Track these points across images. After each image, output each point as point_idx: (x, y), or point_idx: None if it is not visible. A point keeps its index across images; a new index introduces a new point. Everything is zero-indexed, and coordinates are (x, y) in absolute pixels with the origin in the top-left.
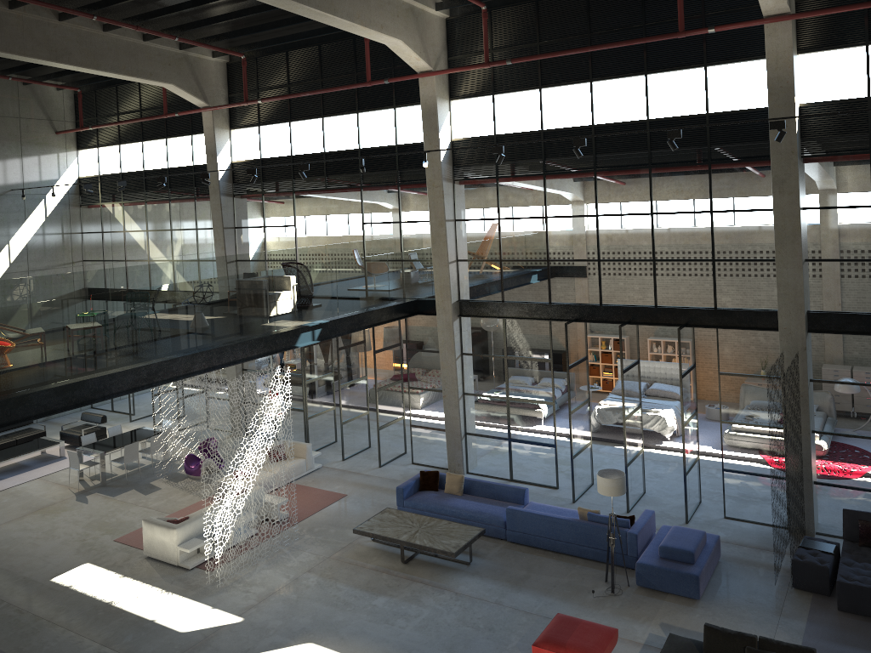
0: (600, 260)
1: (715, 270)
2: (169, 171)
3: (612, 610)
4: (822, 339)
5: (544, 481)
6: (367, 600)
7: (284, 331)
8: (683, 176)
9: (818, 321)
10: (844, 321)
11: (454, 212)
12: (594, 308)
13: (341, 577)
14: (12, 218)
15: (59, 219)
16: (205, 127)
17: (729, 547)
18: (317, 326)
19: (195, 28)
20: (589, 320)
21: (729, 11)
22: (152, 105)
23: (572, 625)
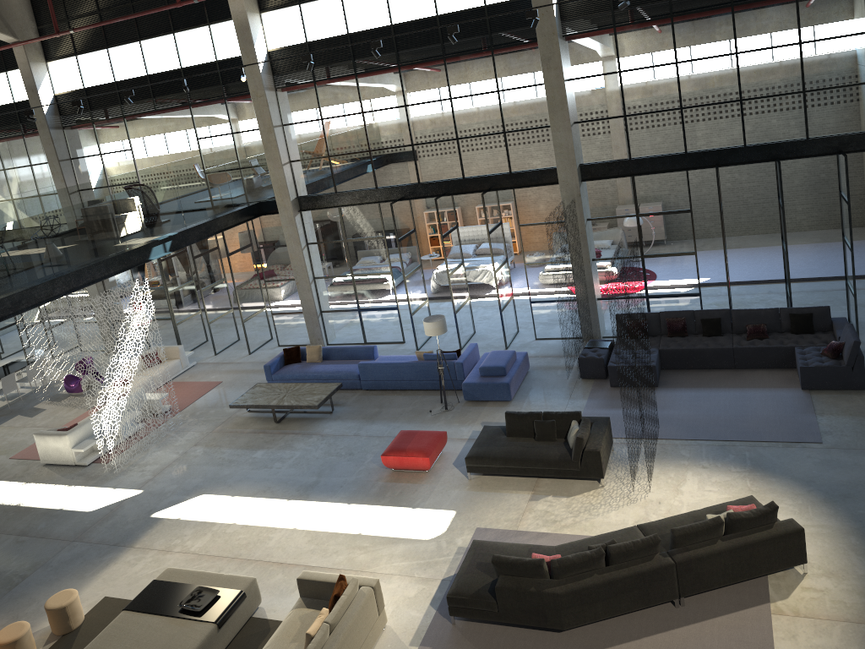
0: (414, 145)
1: (507, 141)
2: None
3: (446, 421)
4: (593, 185)
5: (393, 339)
6: (248, 455)
7: (136, 247)
8: (472, 63)
9: (588, 172)
10: (607, 169)
11: (281, 118)
12: (414, 186)
13: (224, 444)
14: None
15: None
16: (19, 62)
17: (537, 360)
18: (167, 238)
19: None
20: (411, 197)
21: None
22: None
23: (411, 435)
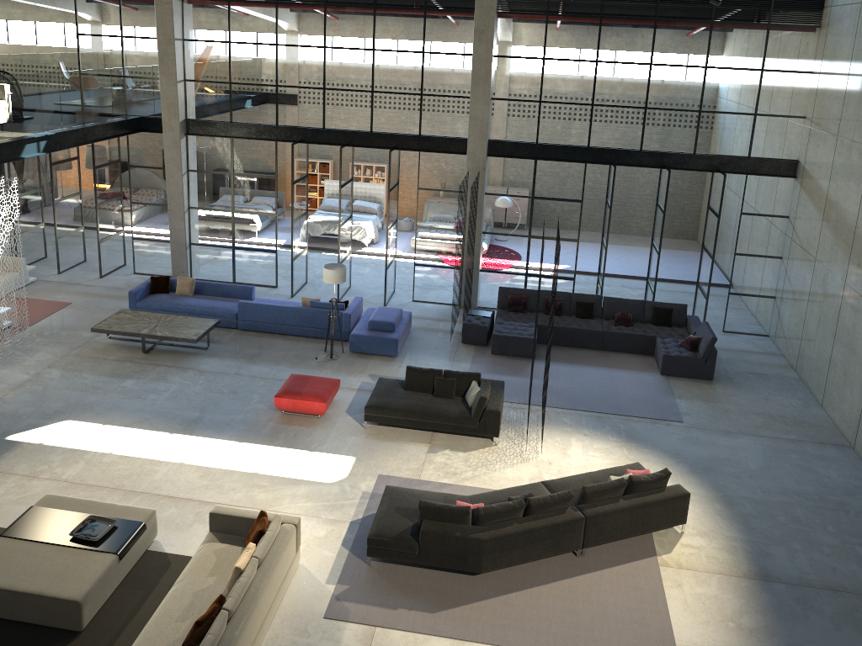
0: (326, 89)
1: (422, 103)
2: None
3: (332, 370)
4: (497, 162)
5: (265, 282)
6: (115, 384)
7: (9, 141)
8: (403, 18)
9: (496, 148)
10: (513, 148)
11: (183, 31)
12: (318, 131)
13: (85, 369)
14: None
15: None
16: None
17: (417, 320)
18: (42, 138)
19: None
20: (312, 142)
21: None
22: None
23: (305, 380)
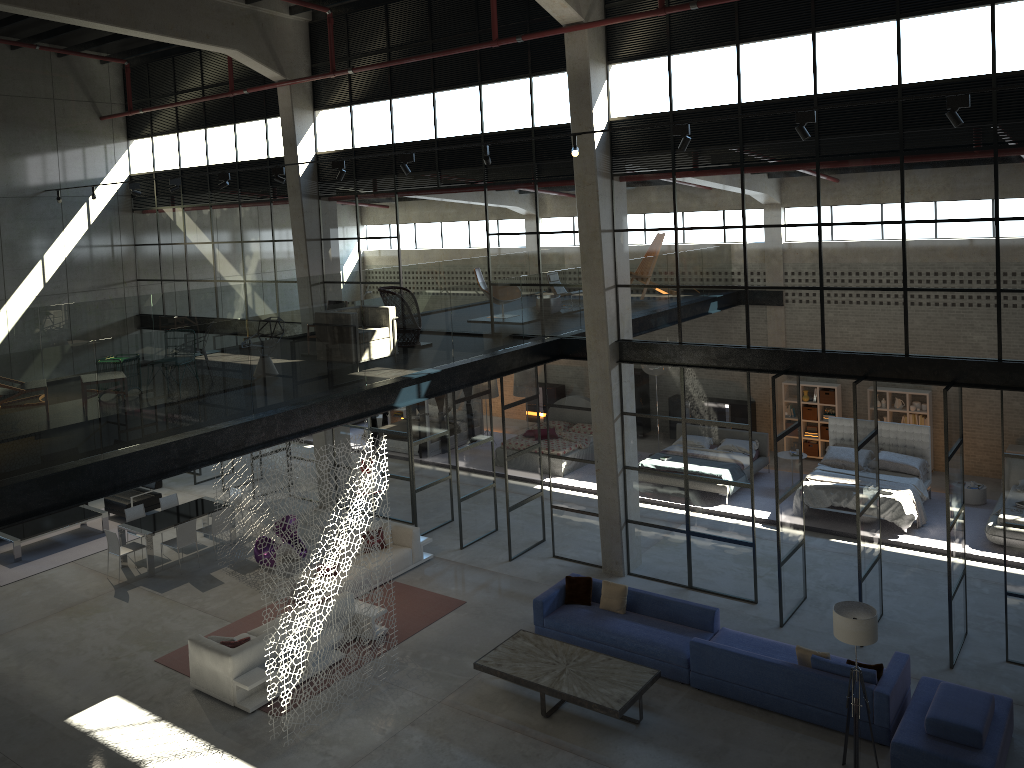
0: (824, 288)
1: (1001, 305)
2: (239, 166)
3: None
4: None
5: (737, 592)
6: None
7: (378, 386)
8: (953, 167)
9: None
10: None
11: (612, 219)
12: (814, 355)
13: (457, 737)
14: (46, 226)
15: (105, 228)
16: (281, 107)
17: (1022, 712)
18: (424, 377)
19: None
20: (805, 372)
21: None
22: (217, 80)
23: None
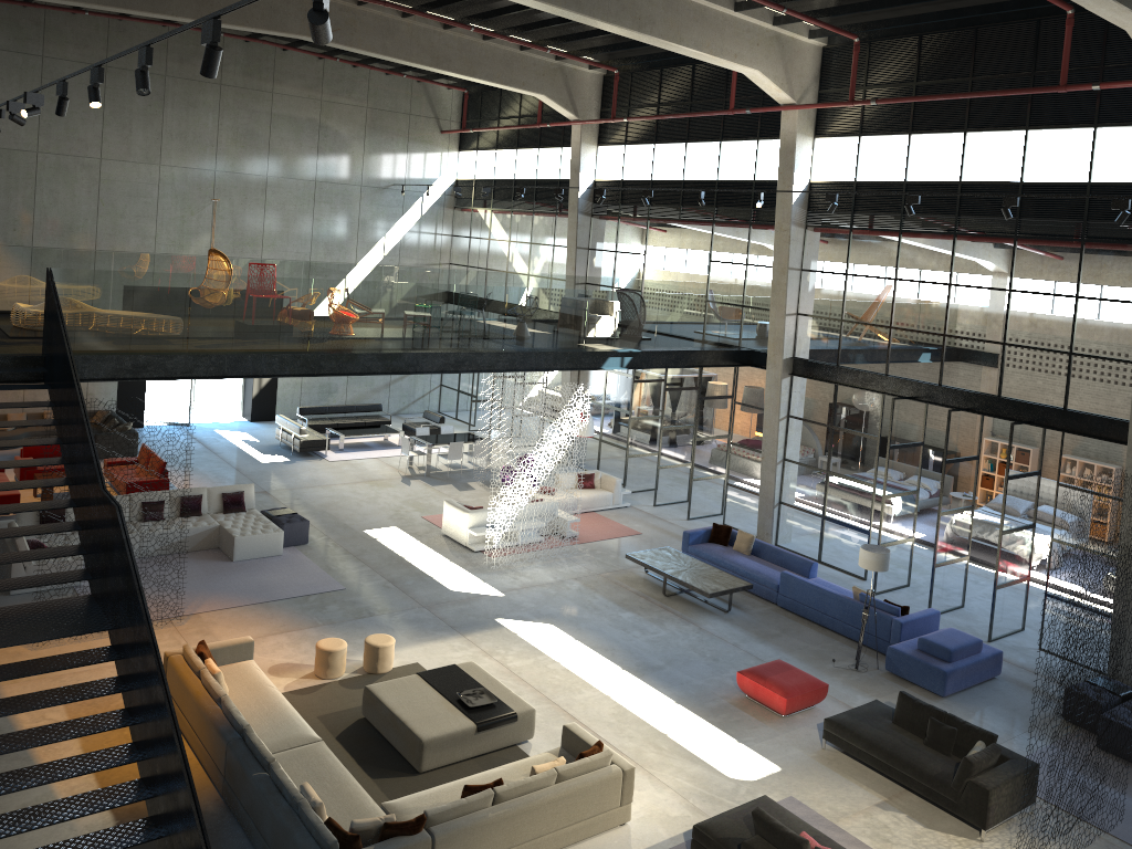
0: (946, 335)
1: (1071, 365)
2: (537, 182)
3: (845, 680)
4: None
5: (852, 569)
6: (615, 611)
7: (590, 351)
8: (1051, 252)
9: None
10: None
11: (802, 260)
12: (932, 388)
13: (601, 590)
14: (391, 212)
15: (432, 219)
16: (572, 141)
17: (1020, 671)
18: (628, 353)
19: (566, 42)
20: (924, 400)
21: (1131, 65)
22: (530, 112)
23: (784, 668)
